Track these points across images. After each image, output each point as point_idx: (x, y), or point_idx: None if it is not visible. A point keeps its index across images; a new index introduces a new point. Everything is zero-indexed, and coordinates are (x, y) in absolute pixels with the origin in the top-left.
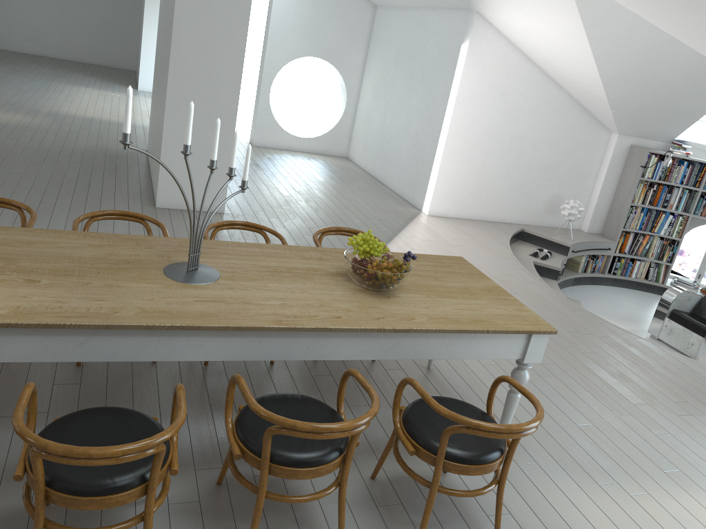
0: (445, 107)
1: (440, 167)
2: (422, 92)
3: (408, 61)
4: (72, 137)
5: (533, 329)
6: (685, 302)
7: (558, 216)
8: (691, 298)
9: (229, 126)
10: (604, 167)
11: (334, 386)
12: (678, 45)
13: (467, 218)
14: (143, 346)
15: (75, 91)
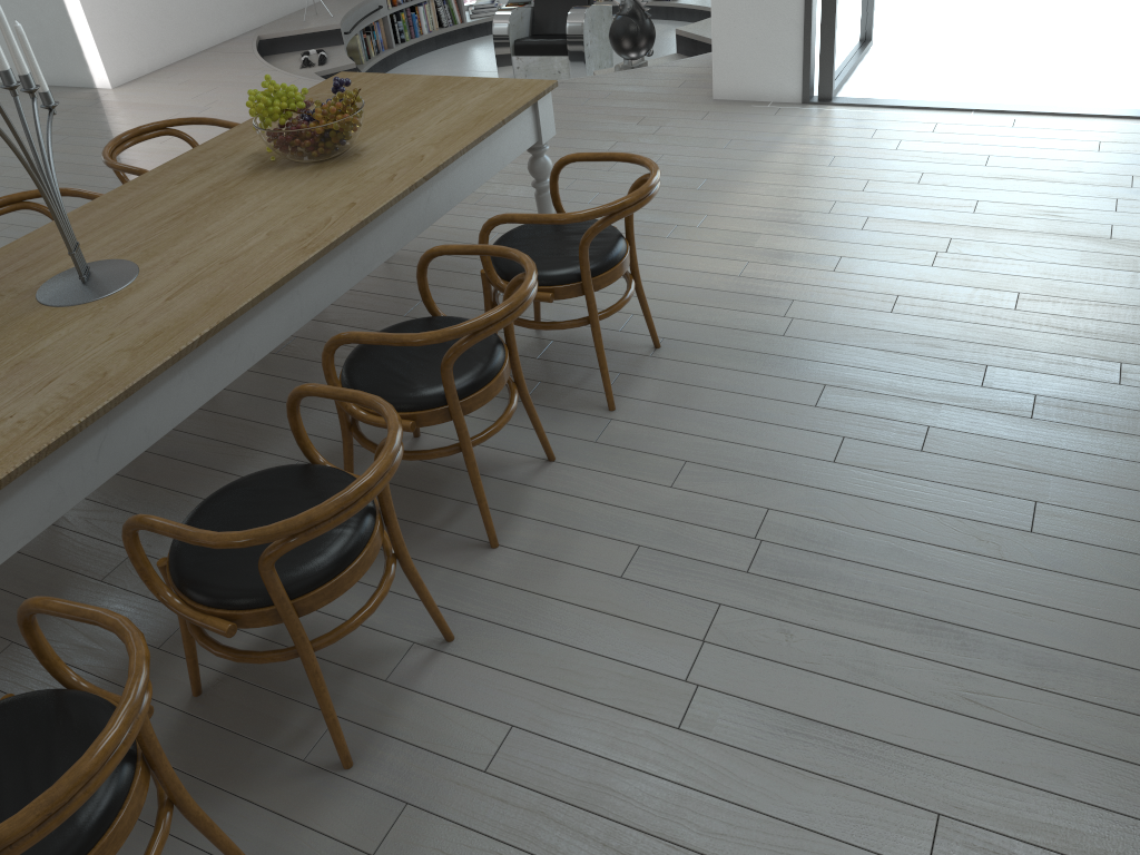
0: None
1: None
2: None
3: None
4: None
5: (538, 93)
6: (520, 24)
7: None
8: (523, 16)
9: None
10: None
11: (316, 344)
12: None
13: (172, 63)
14: (176, 396)
15: None
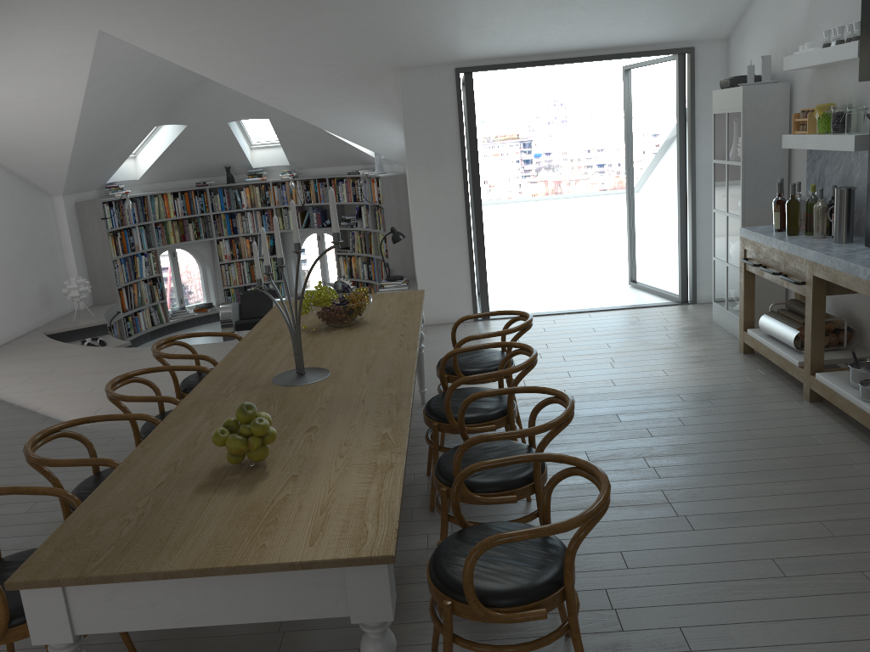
0: None
1: None
2: None
3: None
4: None
5: (423, 293)
6: (236, 311)
7: (53, 305)
8: (236, 307)
9: None
10: (65, 235)
11: None
12: (143, 86)
13: None
14: None
15: None
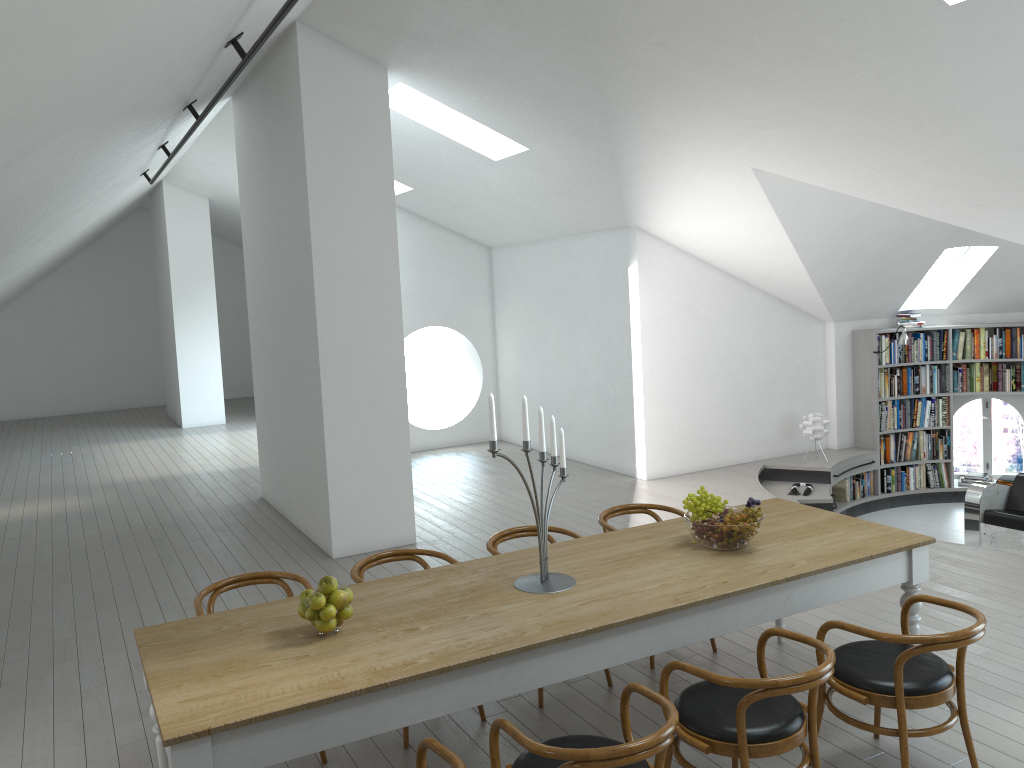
0: (628, 343)
1: (645, 416)
2: (591, 333)
3: (558, 302)
4: (159, 506)
5: (912, 542)
6: (994, 497)
7: (797, 439)
8: (999, 491)
9: (402, 431)
10: (830, 365)
11: None
12: (879, 210)
13: (693, 471)
14: (559, 663)
15: (109, 450)
